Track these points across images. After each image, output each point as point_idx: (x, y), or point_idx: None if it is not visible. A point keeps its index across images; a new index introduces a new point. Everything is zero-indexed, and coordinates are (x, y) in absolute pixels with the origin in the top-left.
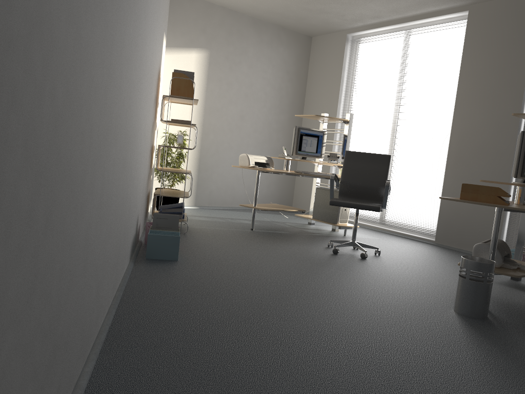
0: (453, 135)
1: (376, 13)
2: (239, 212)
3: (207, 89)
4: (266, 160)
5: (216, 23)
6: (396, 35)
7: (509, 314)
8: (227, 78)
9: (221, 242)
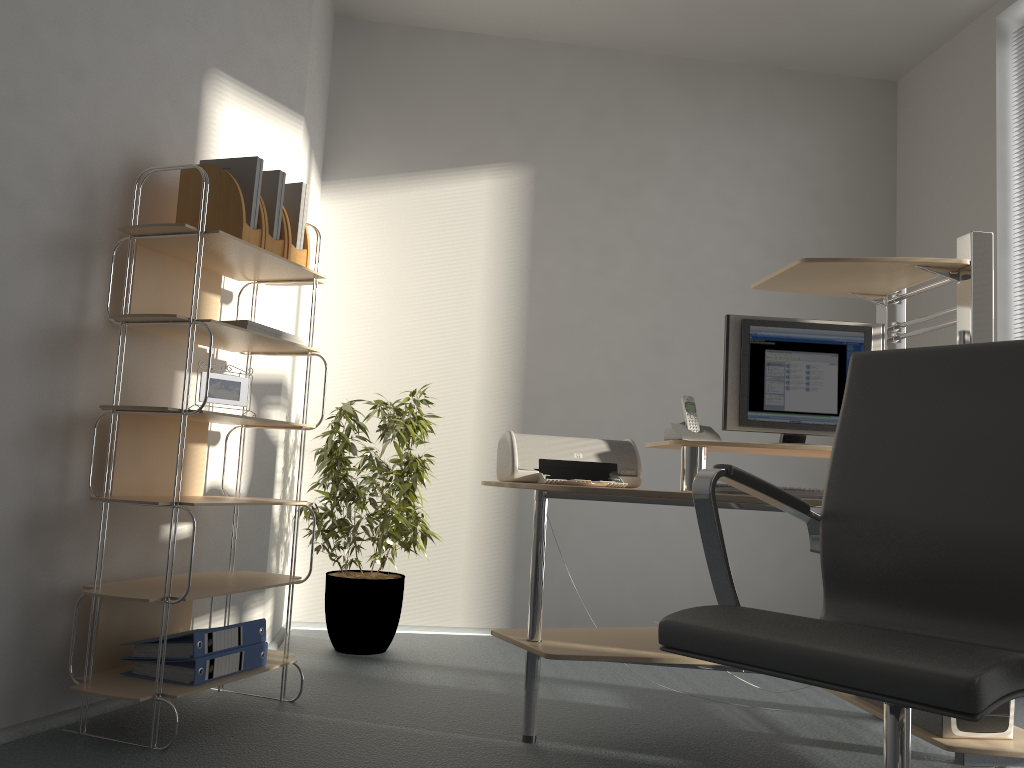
0: None
1: None
2: None
3: (533, 273)
4: (604, 454)
5: (551, 91)
6: None
7: None
8: (598, 236)
9: None
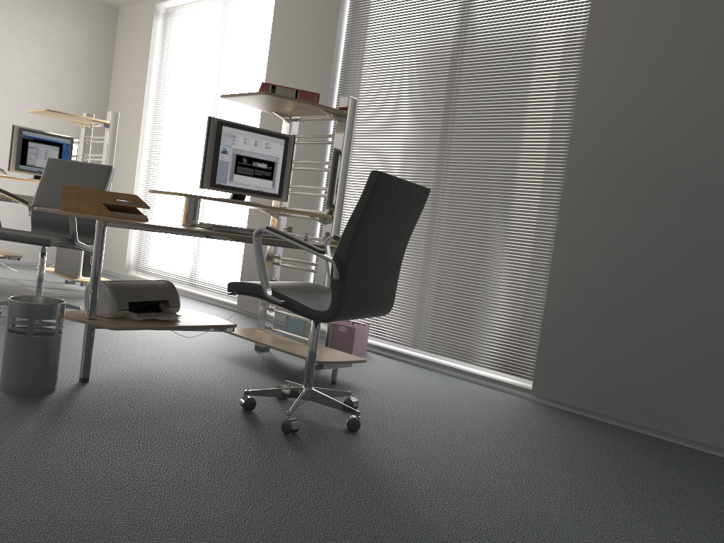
0: None
1: None
2: None
3: None
4: None
5: None
6: (209, 7)
7: (112, 389)
8: None
9: None
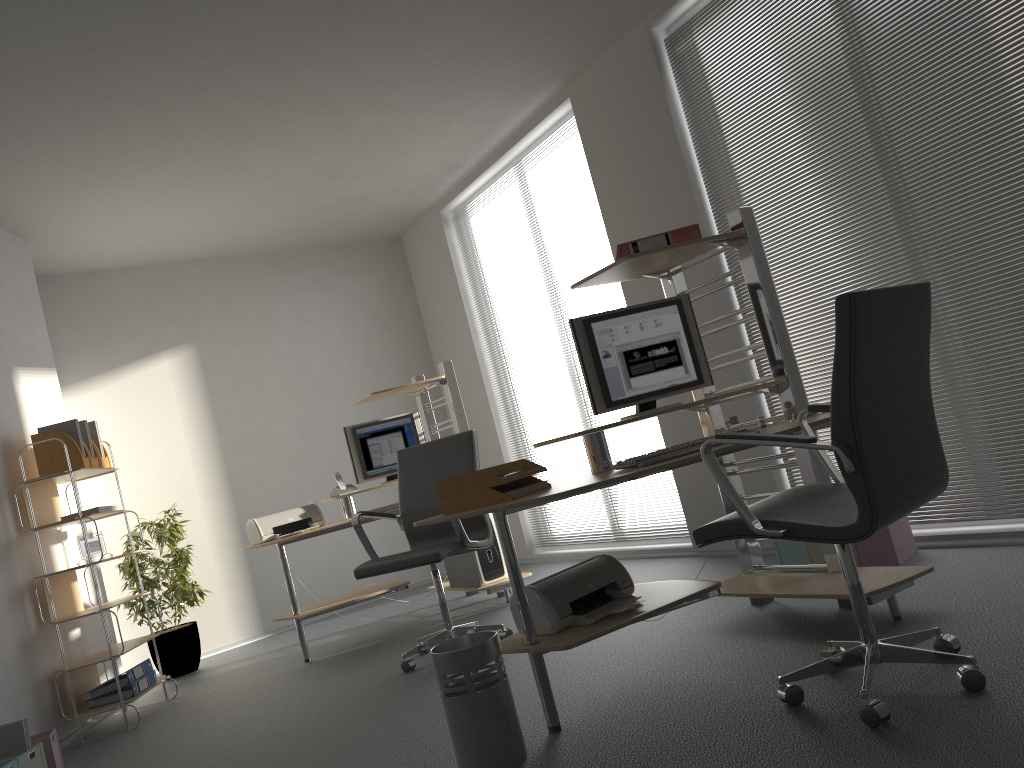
0: None
1: (440, 163)
2: (351, 615)
3: (215, 411)
4: (303, 514)
5: (192, 292)
6: (503, 183)
7: (595, 731)
8: (249, 377)
9: (182, 728)
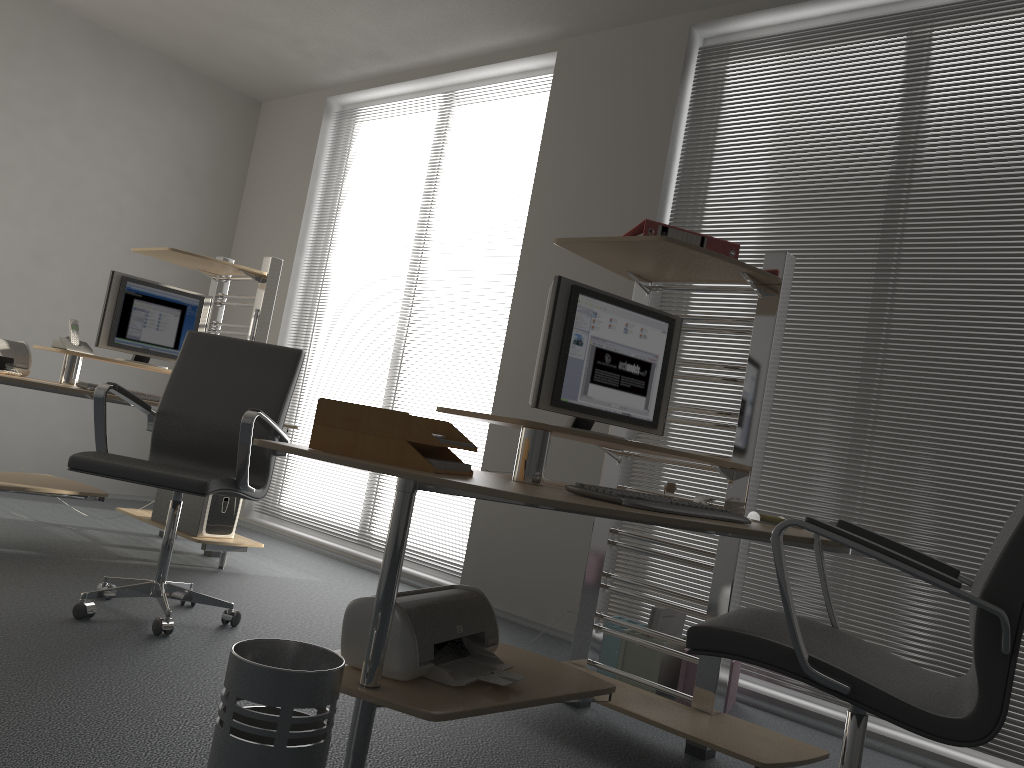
0: (513, 332)
1: (370, 41)
2: None
3: None
4: (5, 351)
5: None
6: (422, 104)
7: None
8: None
9: None
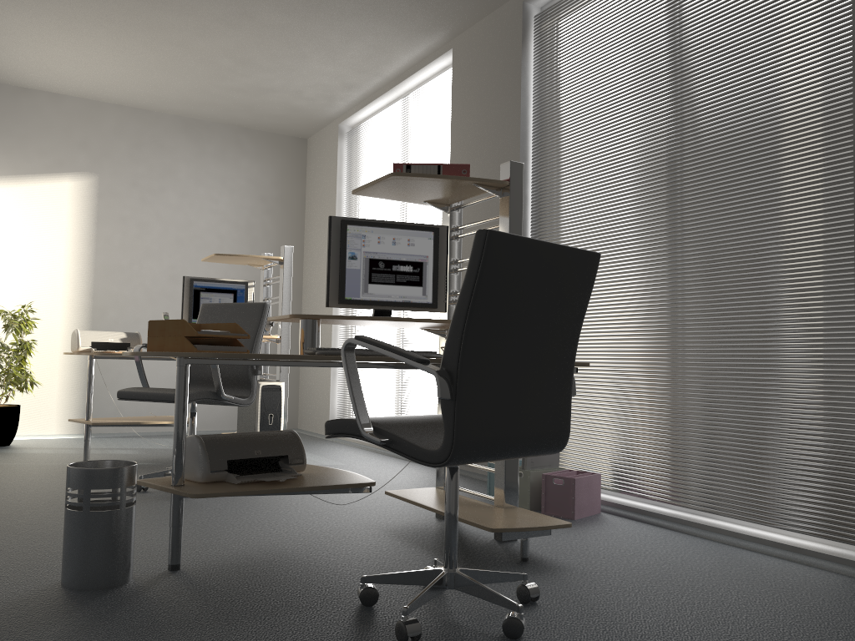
0: None
1: (339, 78)
2: (161, 439)
3: (98, 236)
4: (124, 339)
5: (108, 132)
6: (390, 112)
7: (201, 579)
8: (137, 216)
9: None
